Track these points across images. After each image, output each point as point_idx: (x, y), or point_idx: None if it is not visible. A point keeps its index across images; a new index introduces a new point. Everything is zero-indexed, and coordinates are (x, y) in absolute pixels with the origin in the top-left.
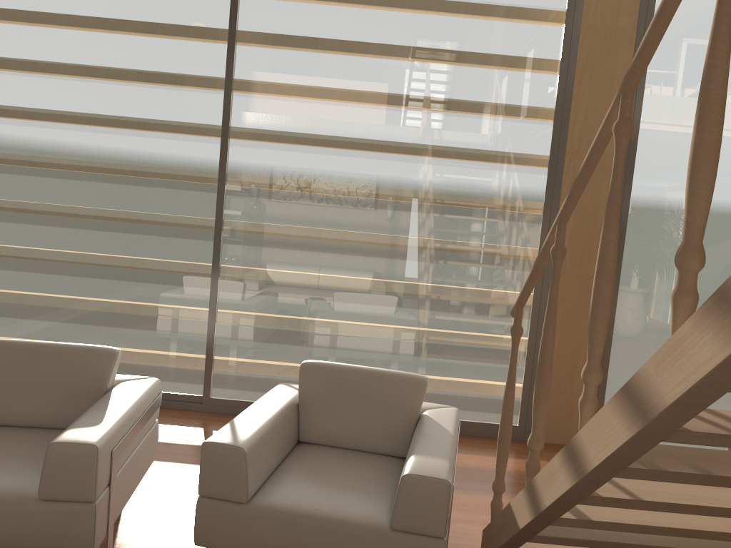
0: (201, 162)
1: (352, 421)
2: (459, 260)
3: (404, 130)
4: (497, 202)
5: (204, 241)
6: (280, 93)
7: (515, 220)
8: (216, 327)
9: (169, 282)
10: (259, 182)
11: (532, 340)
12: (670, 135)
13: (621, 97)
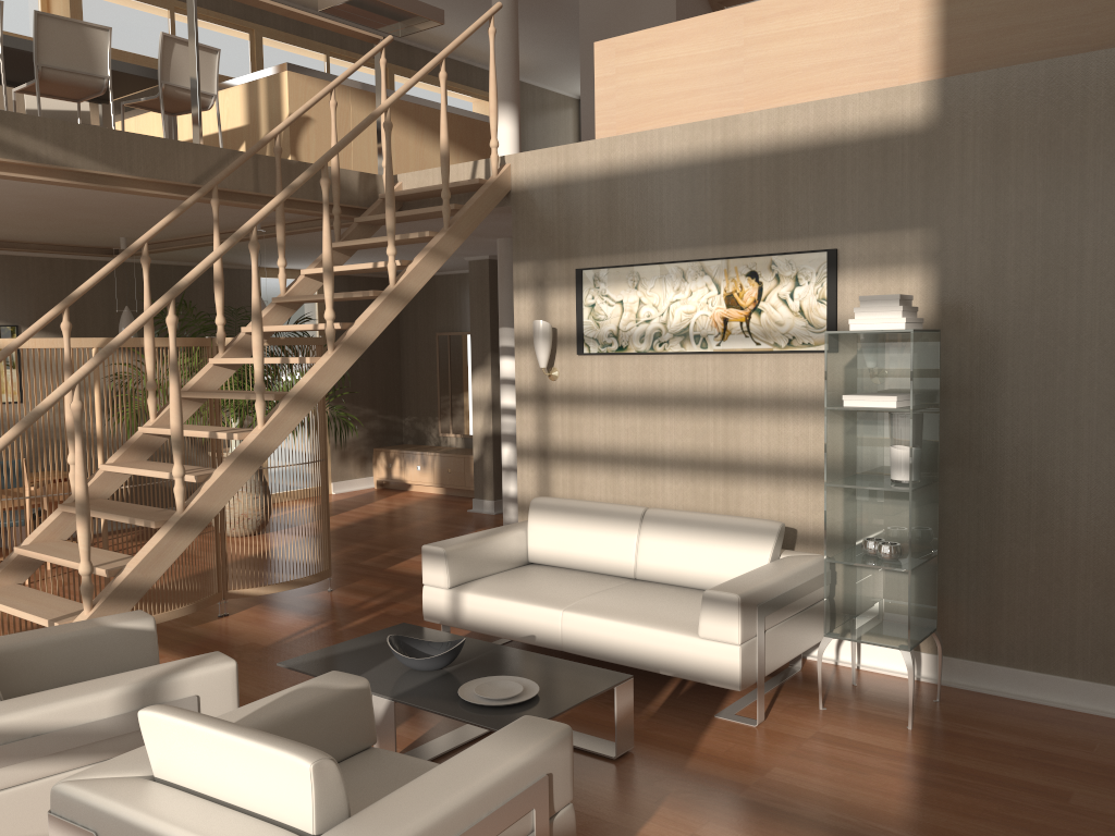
0: None
1: None
2: None
3: None
4: None
5: None
6: None
7: None
8: None
9: None
10: None
11: None
12: None
13: (173, 301)
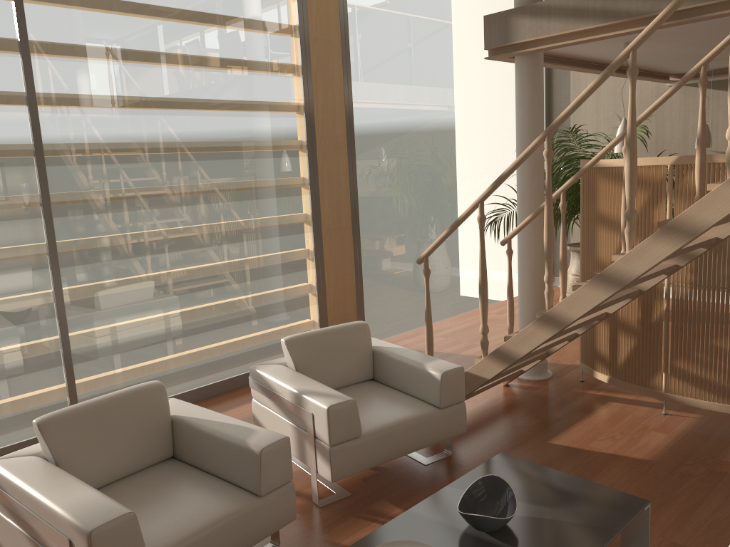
0: (17, 187)
1: (336, 368)
2: (263, 235)
3: (205, 132)
4: (280, 183)
5: (38, 270)
6: (89, 106)
7: (294, 195)
8: (73, 353)
9: (8, 323)
10: (86, 199)
11: (319, 283)
12: (369, 118)
13: (547, 137)
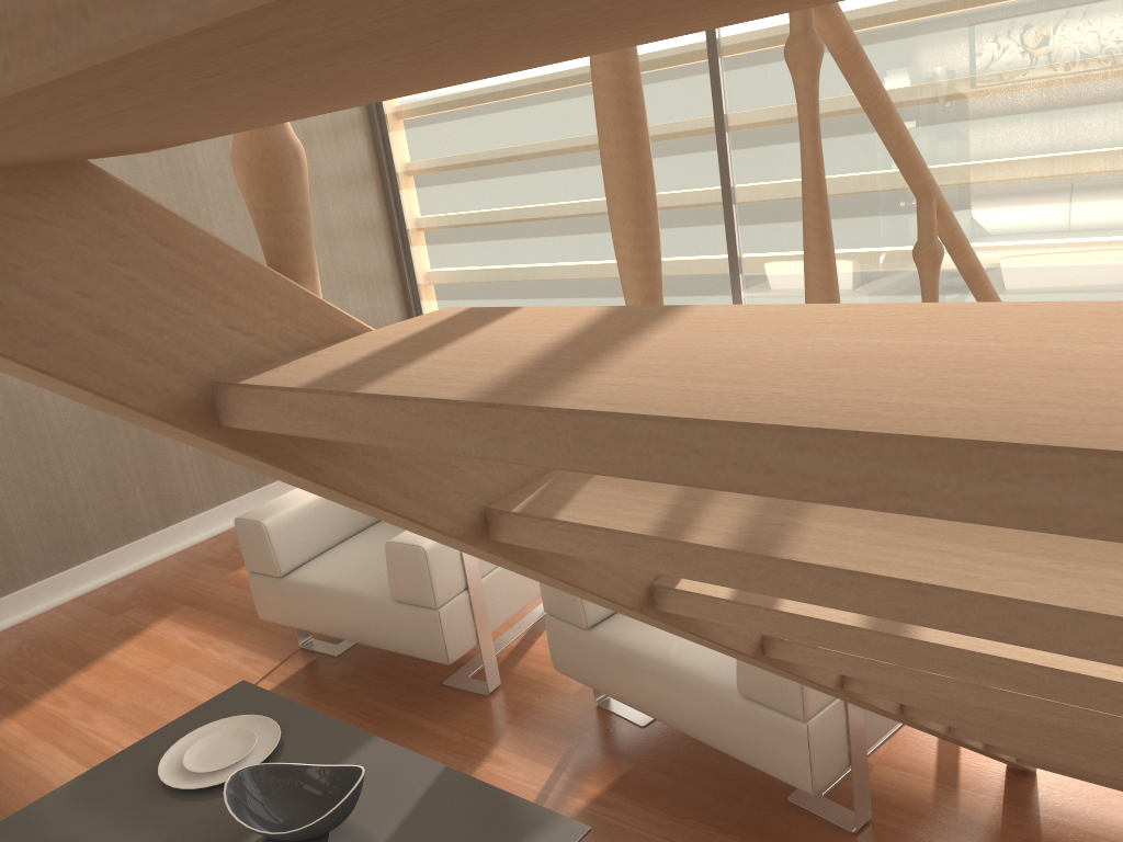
0: (691, 108)
1: None
2: None
3: None
4: None
5: (714, 226)
6: None
7: None
8: None
9: (681, 292)
10: (772, 119)
11: None
12: None
13: None
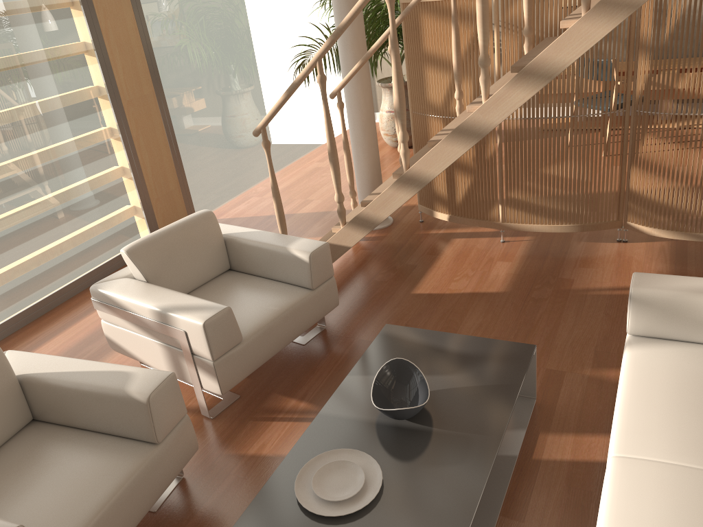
0: None
1: (190, 268)
2: (54, 121)
3: None
4: (60, 54)
5: None
6: None
7: (80, 67)
8: None
9: None
10: None
11: (133, 165)
12: None
13: None
